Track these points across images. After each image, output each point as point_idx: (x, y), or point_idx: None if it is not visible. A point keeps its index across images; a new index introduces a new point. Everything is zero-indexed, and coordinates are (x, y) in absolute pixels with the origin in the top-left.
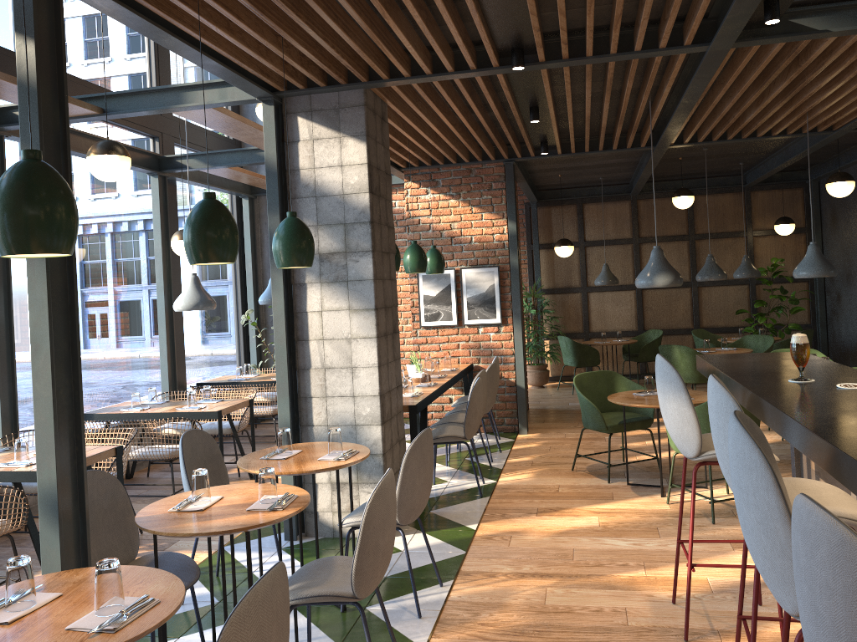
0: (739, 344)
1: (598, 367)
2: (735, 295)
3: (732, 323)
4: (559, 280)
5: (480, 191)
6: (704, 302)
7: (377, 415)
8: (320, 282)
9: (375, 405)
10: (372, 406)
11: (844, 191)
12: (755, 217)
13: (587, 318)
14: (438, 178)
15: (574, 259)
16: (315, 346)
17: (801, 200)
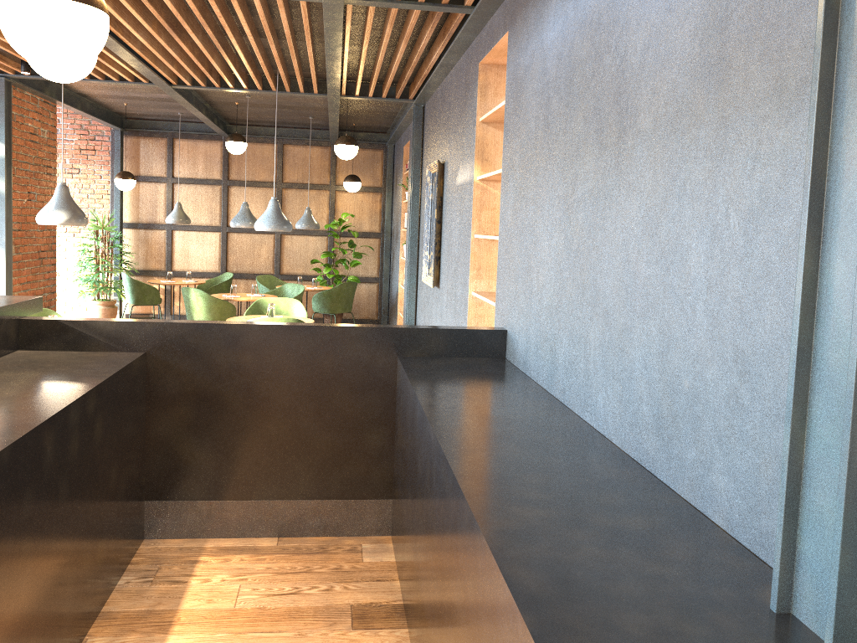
0: (279, 292)
1: (159, 306)
2: (315, 245)
3: (310, 271)
4: (144, 215)
5: None
6: (286, 249)
7: None
8: None
9: None
10: None
11: (347, 154)
12: (339, 173)
13: (170, 256)
14: None
15: (161, 195)
16: None
17: (381, 161)
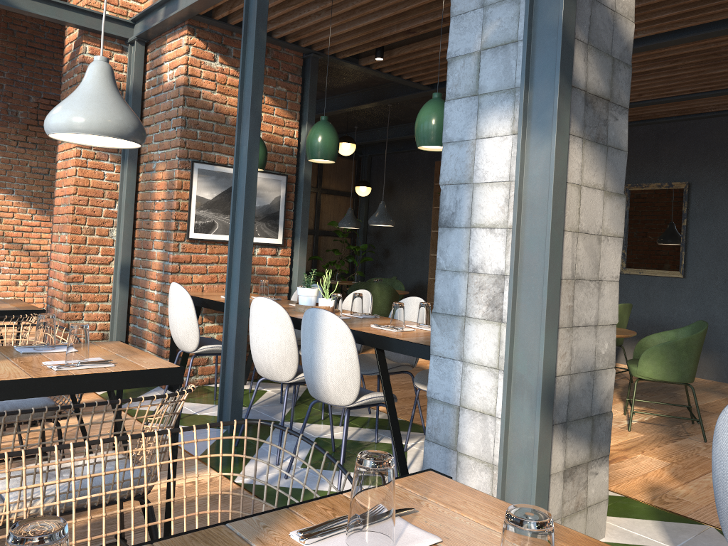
0: None
1: None
2: None
3: None
4: None
5: (276, 79)
6: None
7: (613, 354)
8: (583, 137)
9: (612, 338)
10: (610, 341)
11: None
12: (324, 177)
13: None
14: (230, 45)
15: None
16: (569, 242)
17: (354, 169)
